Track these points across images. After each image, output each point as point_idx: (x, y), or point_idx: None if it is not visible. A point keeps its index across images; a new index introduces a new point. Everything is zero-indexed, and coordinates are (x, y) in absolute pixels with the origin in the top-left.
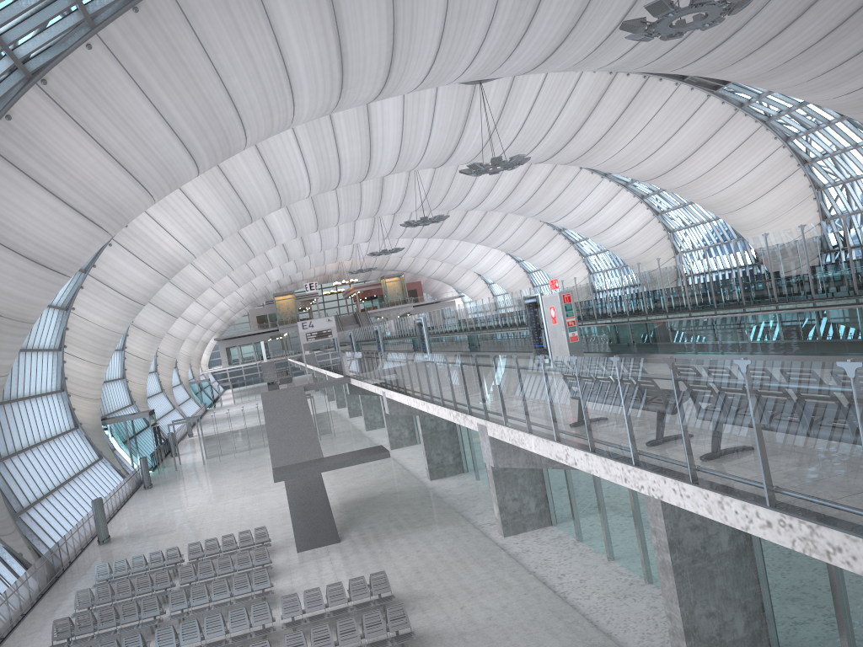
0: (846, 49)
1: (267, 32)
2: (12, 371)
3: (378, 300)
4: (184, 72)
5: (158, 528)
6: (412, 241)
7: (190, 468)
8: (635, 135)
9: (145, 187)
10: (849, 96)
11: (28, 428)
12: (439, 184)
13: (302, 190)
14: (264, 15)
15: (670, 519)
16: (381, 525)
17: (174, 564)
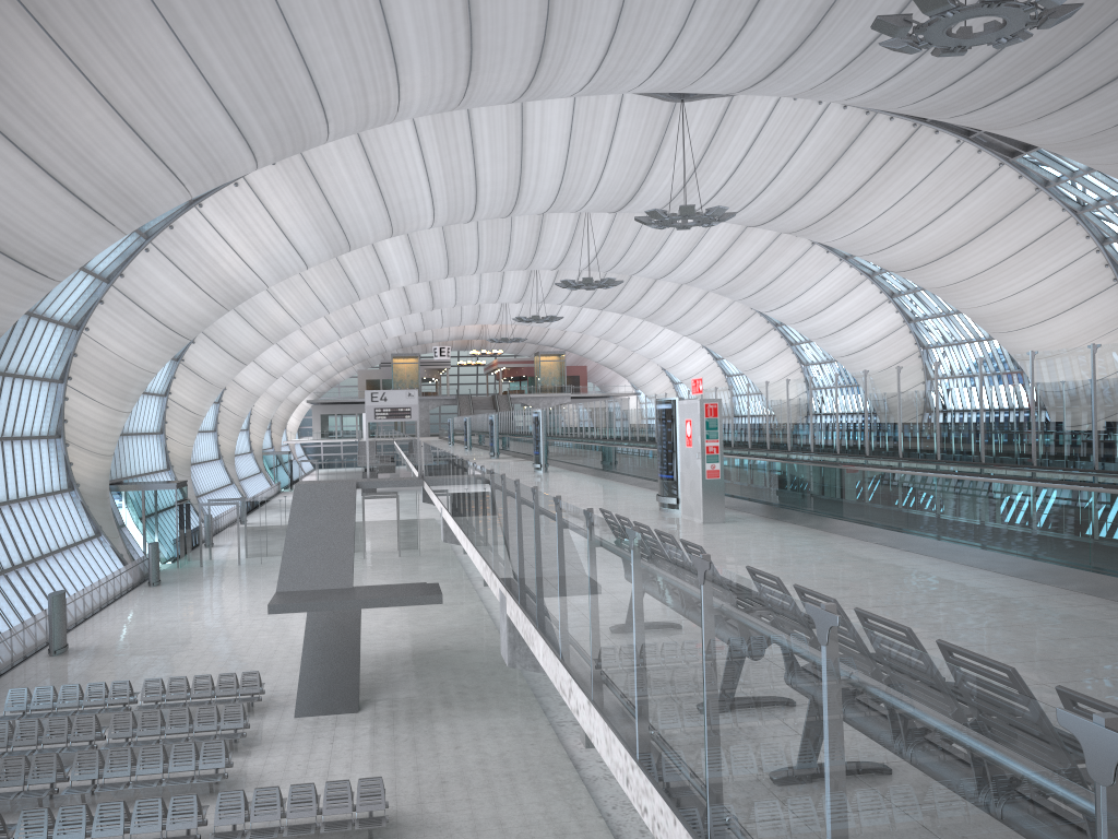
0: None
1: None
2: None
3: (528, 382)
4: (235, 9)
5: (135, 645)
6: (580, 311)
7: (220, 567)
8: (890, 205)
9: (171, 169)
10: None
11: None
12: (618, 238)
13: (423, 216)
14: None
15: None
16: (424, 696)
17: (121, 704)
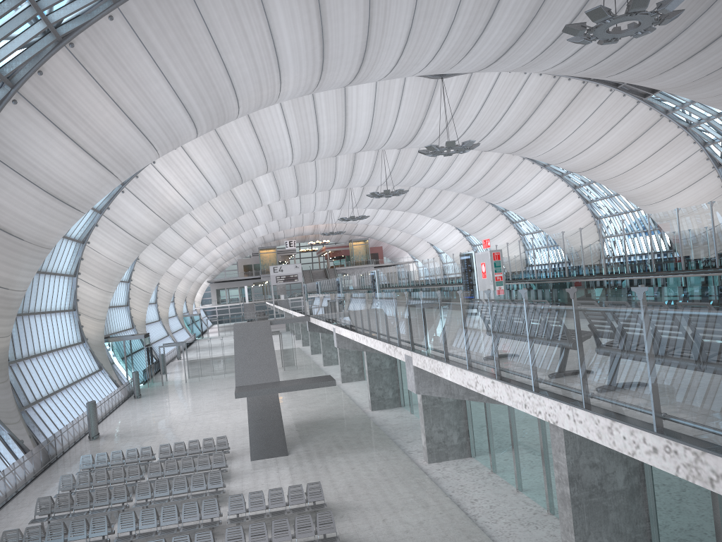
0: None
1: (261, 17)
2: (32, 289)
3: (345, 259)
4: (189, 46)
5: (139, 431)
6: (377, 211)
7: (174, 385)
8: (571, 132)
9: (151, 142)
10: None
11: (41, 338)
12: (402, 164)
13: (286, 159)
14: (259, 2)
15: (571, 455)
16: (324, 444)
17: (146, 460)
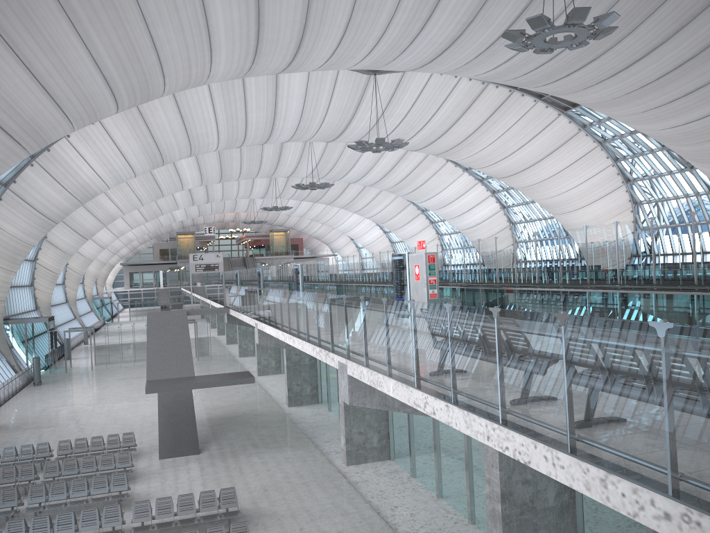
0: (677, 89)
1: None
2: None
3: (265, 249)
4: (114, 14)
5: (37, 422)
6: (300, 203)
7: (79, 372)
8: (495, 138)
9: (65, 113)
10: (673, 130)
11: None
12: (329, 158)
13: (211, 144)
14: None
15: (505, 471)
16: (239, 442)
17: (43, 457)
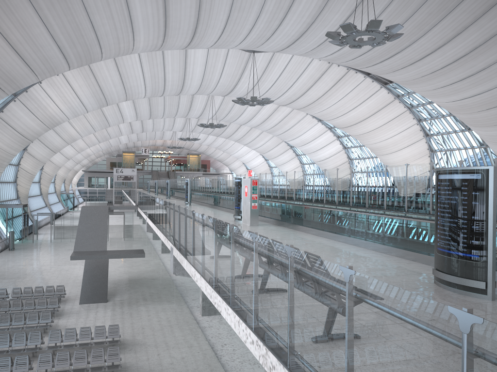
0: (455, 76)
1: None
2: None
3: (183, 166)
4: (65, 5)
5: (5, 275)
6: (208, 136)
7: (42, 243)
8: (337, 100)
9: (32, 69)
10: (454, 103)
11: None
12: (225, 106)
13: (140, 93)
14: None
15: None
16: (135, 296)
17: (2, 298)
